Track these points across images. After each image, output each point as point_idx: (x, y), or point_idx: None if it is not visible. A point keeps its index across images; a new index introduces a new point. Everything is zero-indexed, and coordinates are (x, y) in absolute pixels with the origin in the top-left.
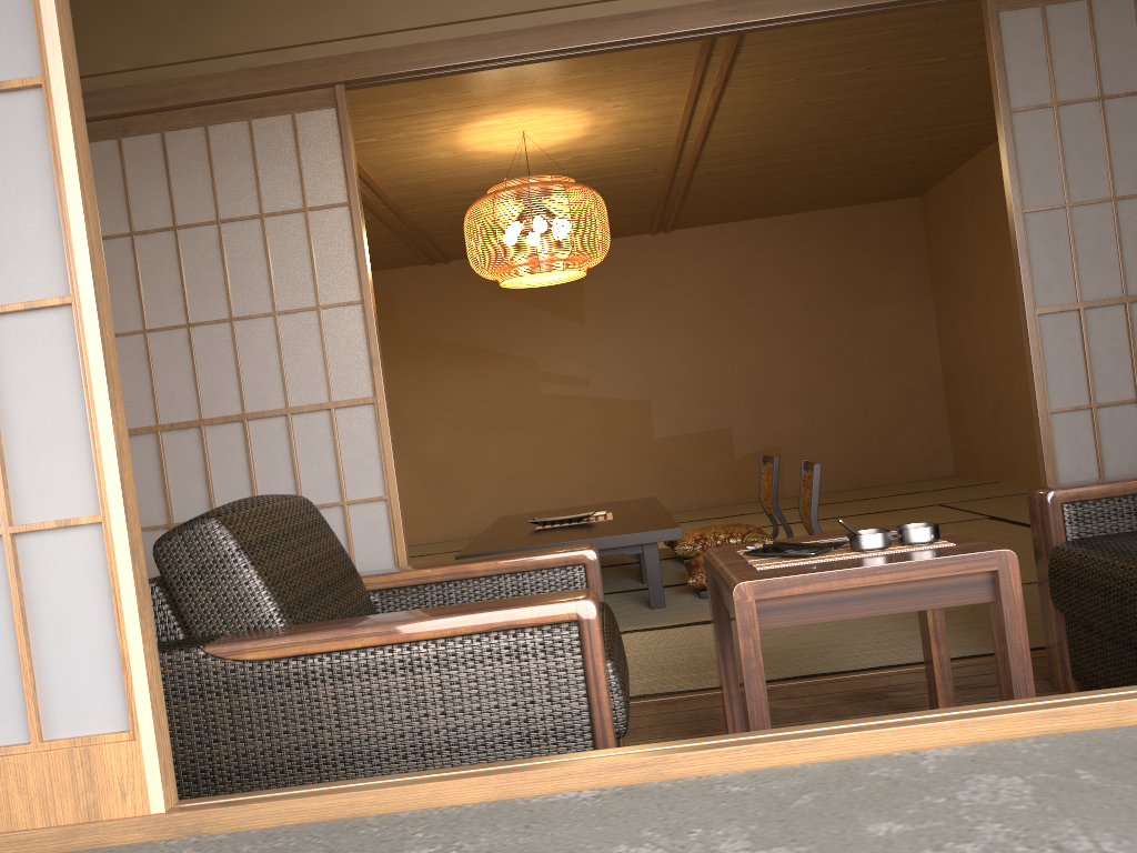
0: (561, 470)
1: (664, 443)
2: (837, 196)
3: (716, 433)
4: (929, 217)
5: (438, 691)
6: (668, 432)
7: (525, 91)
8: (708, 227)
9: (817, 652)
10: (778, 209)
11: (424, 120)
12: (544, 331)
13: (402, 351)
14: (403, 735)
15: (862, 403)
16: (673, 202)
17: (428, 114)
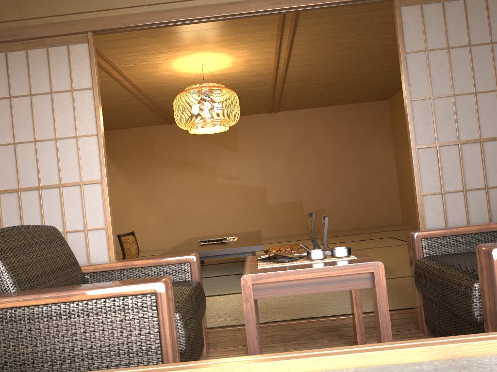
0: (225, 217)
1: (272, 206)
2: (351, 98)
3: (296, 203)
4: (392, 108)
5: (82, 327)
6: (274, 201)
7: (199, 44)
8: (294, 110)
9: (314, 306)
10: (325, 103)
11: (154, 56)
12: (219, 155)
13: (156, 162)
14: (64, 350)
15: (361, 191)
16: (276, 99)
17: (155, 54)
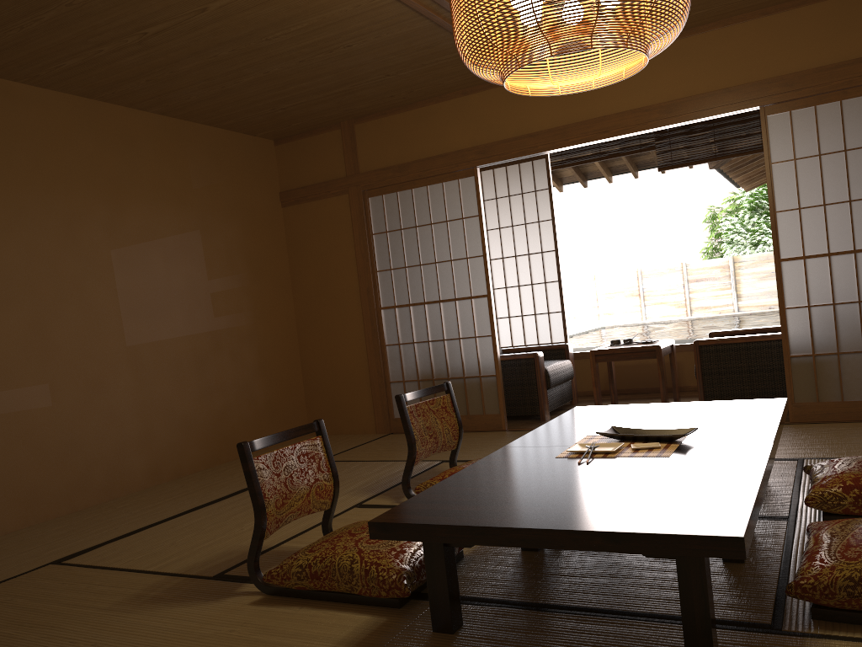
0: None
1: None
2: None
3: None
4: None
5: None
6: None
7: None
8: None
9: None
10: None
11: None
12: None
13: None
14: None
15: None
16: None
17: None
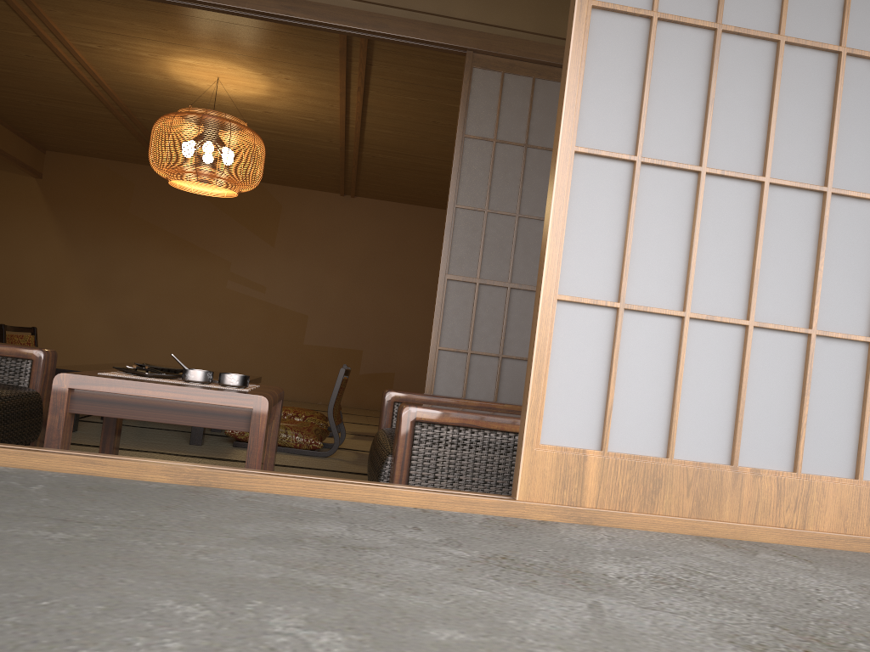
0: (227, 349)
1: (310, 349)
2: None
3: (351, 352)
4: None
5: None
6: (316, 342)
7: (212, 44)
8: (384, 201)
9: None
10: (434, 202)
11: (134, 42)
12: (242, 243)
13: (127, 228)
14: None
15: None
16: (352, 173)
17: (136, 39)
